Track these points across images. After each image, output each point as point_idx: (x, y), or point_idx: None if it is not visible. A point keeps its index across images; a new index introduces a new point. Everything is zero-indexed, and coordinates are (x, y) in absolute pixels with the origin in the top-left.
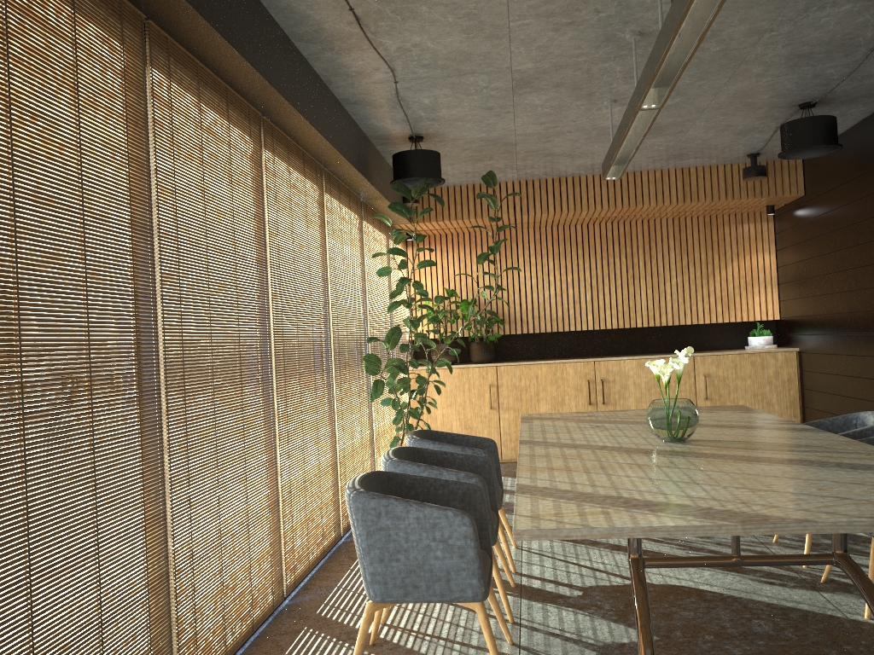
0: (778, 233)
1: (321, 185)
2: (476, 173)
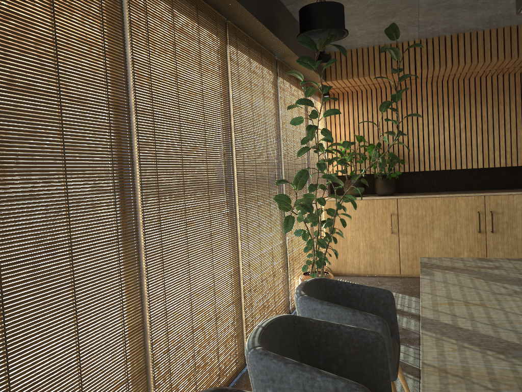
0: None
1: (223, 36)
2: (381, 33)
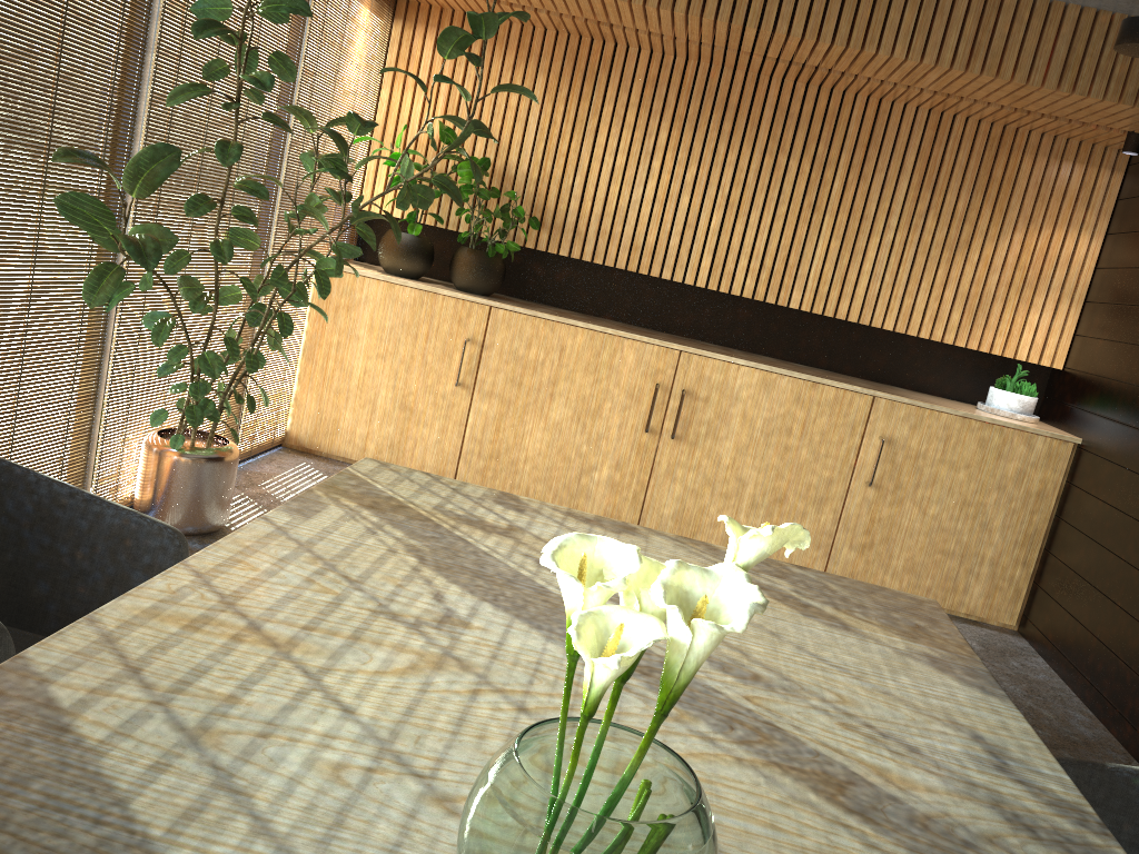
0: (1127, 199)
1: None
2: None
